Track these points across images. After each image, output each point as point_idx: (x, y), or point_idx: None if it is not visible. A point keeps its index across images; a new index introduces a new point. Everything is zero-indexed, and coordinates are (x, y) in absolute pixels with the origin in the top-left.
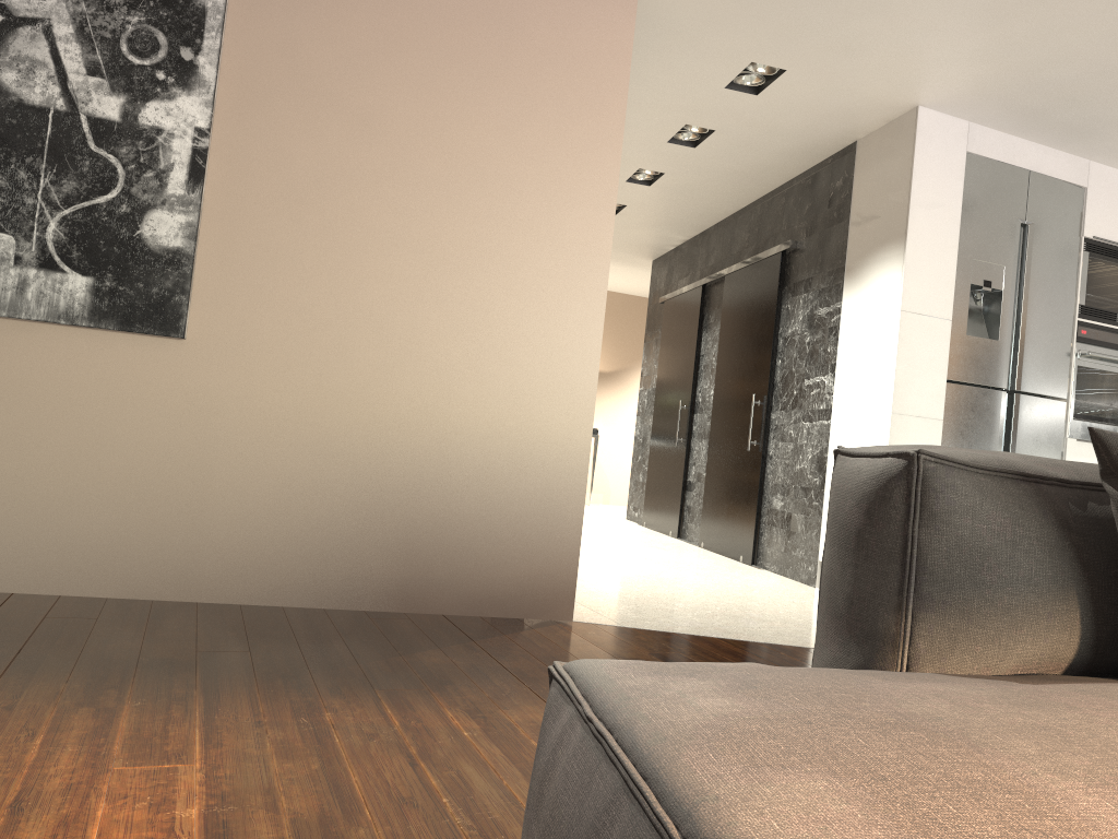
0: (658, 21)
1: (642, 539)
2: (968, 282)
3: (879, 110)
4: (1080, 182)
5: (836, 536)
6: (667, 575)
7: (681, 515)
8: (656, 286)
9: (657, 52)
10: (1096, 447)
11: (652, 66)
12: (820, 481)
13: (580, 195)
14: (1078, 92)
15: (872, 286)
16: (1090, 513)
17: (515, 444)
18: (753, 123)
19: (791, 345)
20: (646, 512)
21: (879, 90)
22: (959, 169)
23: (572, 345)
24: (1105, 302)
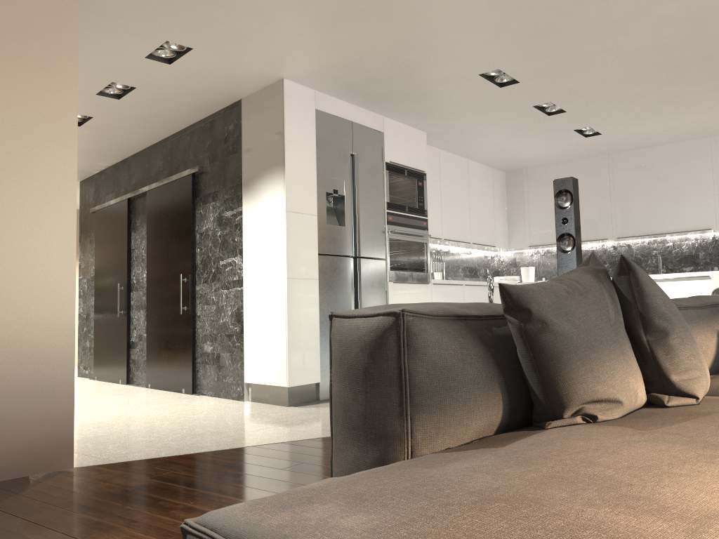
0: (92, 4)
1: (99, 390)
2: (325, 191)
3: (257, 80)
4: (380, 129)
5: (346, 374)
6: (133, 414)
7: (128, 366)
8: (86, 200)
9: (90, 28)
10: (503, 294)
11: (85, 37)
12: (240, 328)
13: (45, 134)
14: (379, 75)
15: (264, 196)
16: (495, 334)
17: (6, 336)
18: (167, 84)
19: (206, 238)
20: (97, 369)
21: (258, 66)
22: (312, 120)
23: (50, 252)
24: (399, 199)
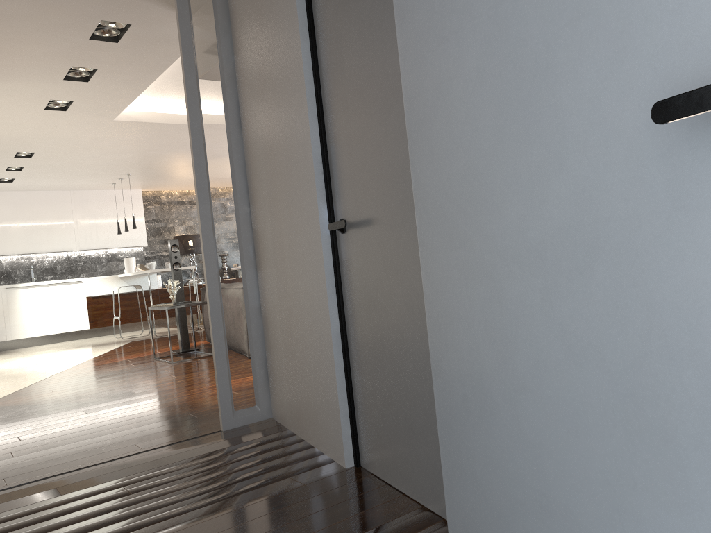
0: None
1: None
2: None
3: None
4: None
5: None
6: None
7: None
8: None
9: None
10: None
11: None
12: None
13: None
14: None
15: None
16: None
17: None
18: None
19: None
20: None
21: None
22: None
23: None
24: None
